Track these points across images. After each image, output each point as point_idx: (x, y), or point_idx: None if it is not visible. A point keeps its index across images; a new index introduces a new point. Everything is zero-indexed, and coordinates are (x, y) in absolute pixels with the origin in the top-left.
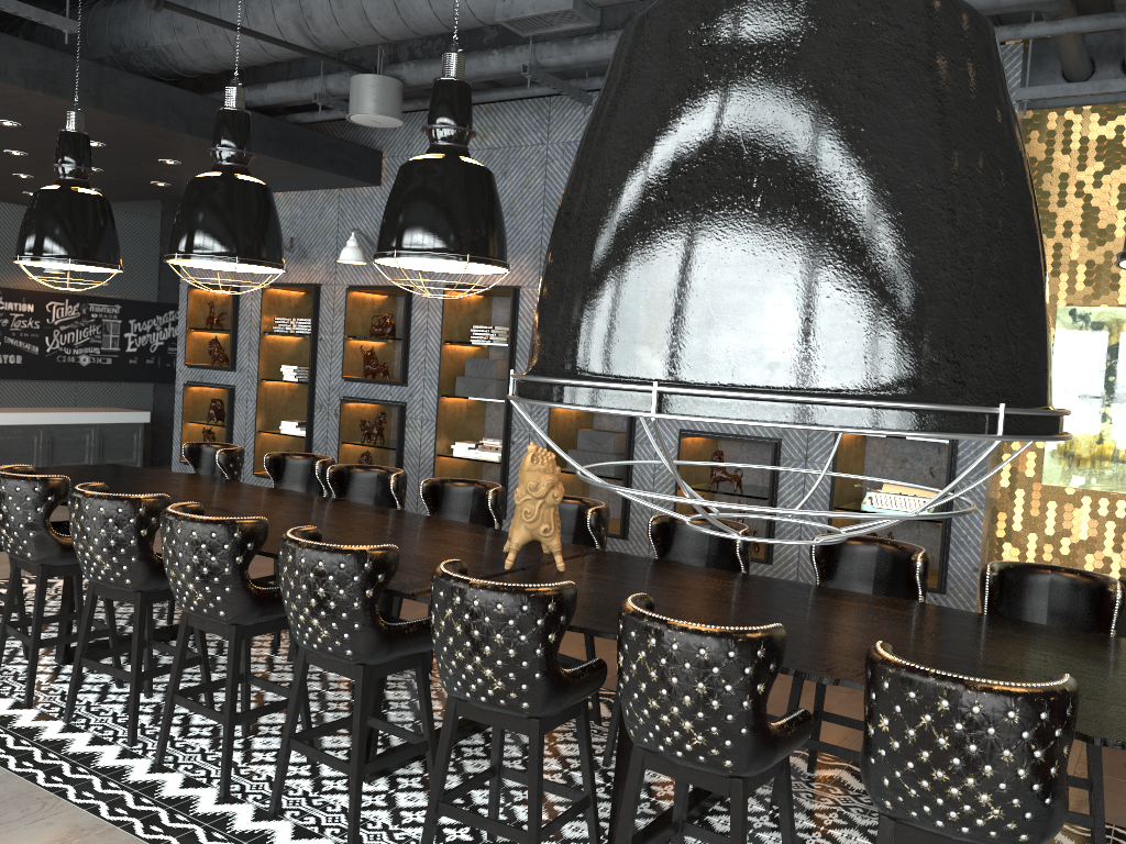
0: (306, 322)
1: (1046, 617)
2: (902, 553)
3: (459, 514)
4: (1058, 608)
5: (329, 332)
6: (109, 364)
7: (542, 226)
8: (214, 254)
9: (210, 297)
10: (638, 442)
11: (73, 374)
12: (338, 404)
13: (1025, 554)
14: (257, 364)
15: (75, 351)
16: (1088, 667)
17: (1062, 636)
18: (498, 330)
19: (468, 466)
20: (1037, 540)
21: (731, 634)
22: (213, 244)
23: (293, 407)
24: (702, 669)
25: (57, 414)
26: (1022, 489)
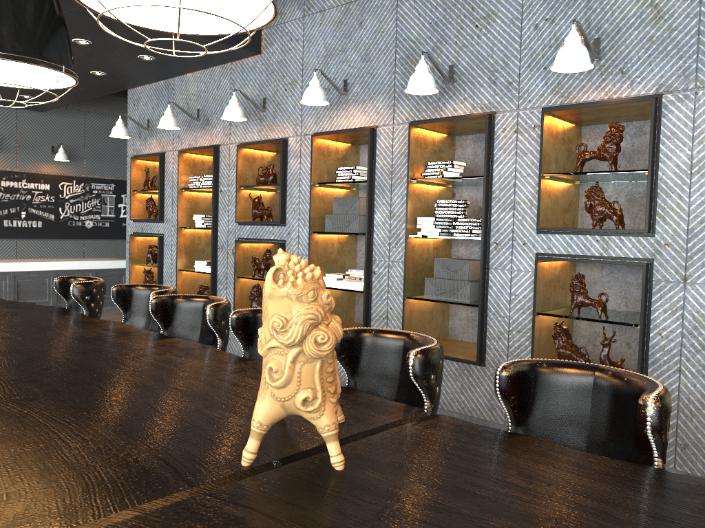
0: (210, 178)
1: None
2: None
3: None
4: None
5: (226, 184)
6: (107, 226)
7: (395, 67)
8: None
9: (150, 166)
10: (492, 268)
11: (80, 234)
12: (234, 245)
13: None
14: (176, 215)
15: (81, 217)
16: None
17: None
18: (360, 170)
19: (342, 295)
20: None
21: None
22: None
23: (209, 250)
24: None
25: (63, 263)
26: None
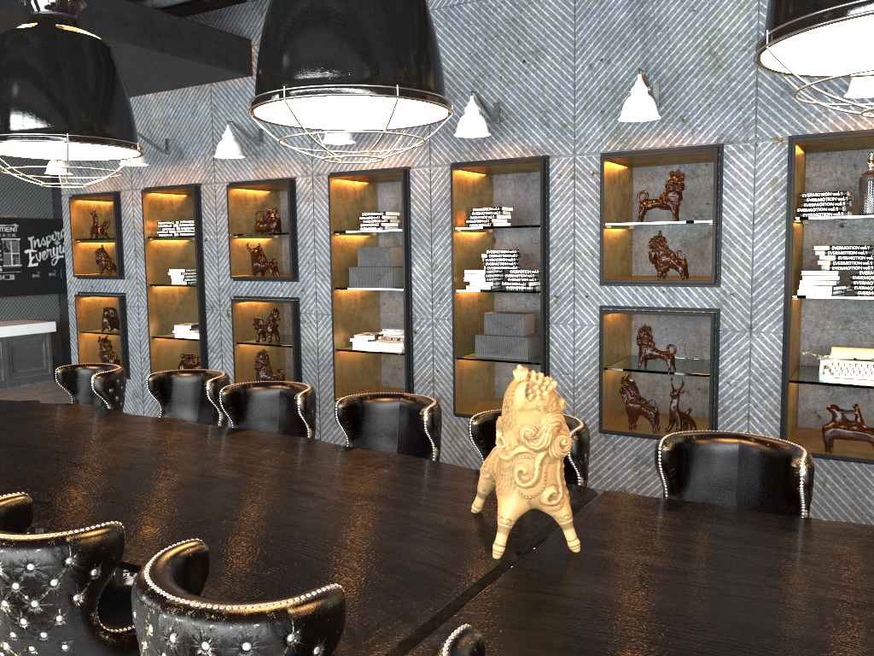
0: (189, 224)
1: None
2: None
3: (384, 437)
4: None
5: (213, 232)
6: (12, 280)
7: None
8: (36, 132)
9: (93, 207)
10: (553, 323)
11: None
12: (229, 305)
13: None
14: (145, 270)
15: None
16: None
17: None
18: (389, 215)
19: (368, 357)
20: None
21: None
22: (33, 118)
23: (185, 309)
24: None
25: None
26: None
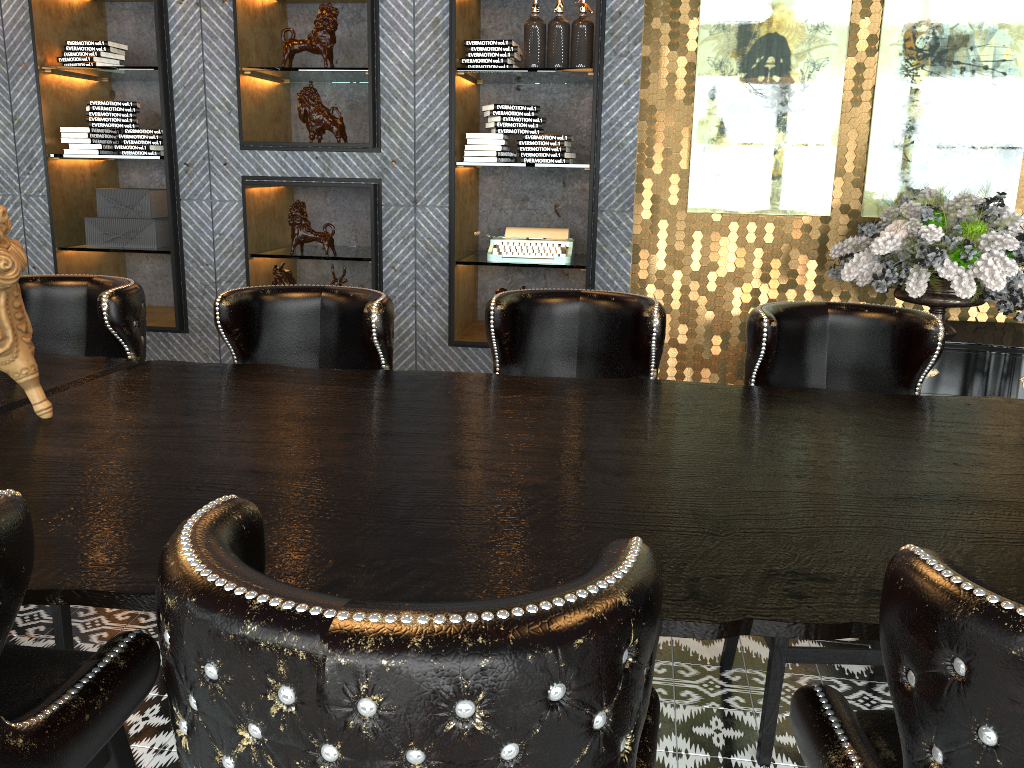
0: None
1: (825, 376)
2: (619, 309)
3: None
4: (841, 362)
5: None
6: None
7: None
8: None
9: None
10: (185, 199)
11: None
12: None
13: (670, 295)
14: None
15: None
16: (1019, 464)
17: (903, 408)
18: None
19: None
20: (683, 278)
21: (553, 632)
22: None
23: None
24: (467, 762)
25: None
26: (665, 220)
